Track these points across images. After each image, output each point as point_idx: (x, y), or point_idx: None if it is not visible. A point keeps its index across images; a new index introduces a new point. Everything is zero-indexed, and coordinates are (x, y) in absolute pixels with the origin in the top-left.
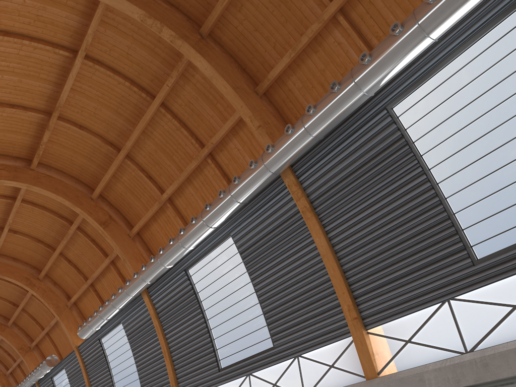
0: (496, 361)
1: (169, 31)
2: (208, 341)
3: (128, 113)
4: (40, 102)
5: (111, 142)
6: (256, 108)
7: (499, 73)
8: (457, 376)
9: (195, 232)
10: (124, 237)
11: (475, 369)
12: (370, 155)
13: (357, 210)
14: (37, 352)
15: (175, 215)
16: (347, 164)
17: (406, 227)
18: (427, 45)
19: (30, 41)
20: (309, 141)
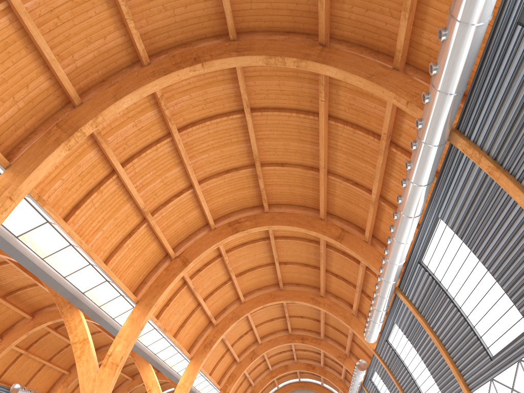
0: None
1: (290, 59)
2: (469, 330)
3: (309, 137)
4: (243, 159)
5: (311, 166)
6: (399, 85)
7: None
8: None
9: (401, 226)
10: (361, 244)
11: None
12: None
13: None
14: (354, 357)
15: (392, 210)
16: (510, 103)
17: None
18: None
19: (210, 120)
20: (450, 100)
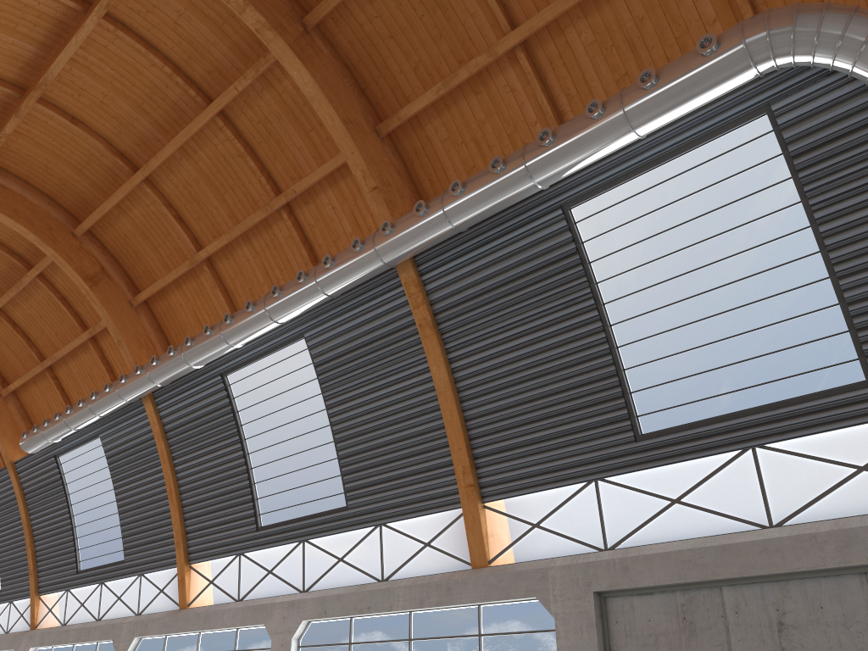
0: (638, 565)
1: (256, 14)
2: (246, 486)
3: (160, 113)
4: (8, 68)
5: (122, 153)
6: (374, 159)
7: (714, 199)
8: (589, 578)
9: (251, 324)
10: (122, 305)
11: (612, 572)
12: (528, 266)
13: (497, 338)
14: None
15: (215, 286)
16: (496, 271)
17: (560, 375)
18: (630, 141)
19: None
20: (447, 231)
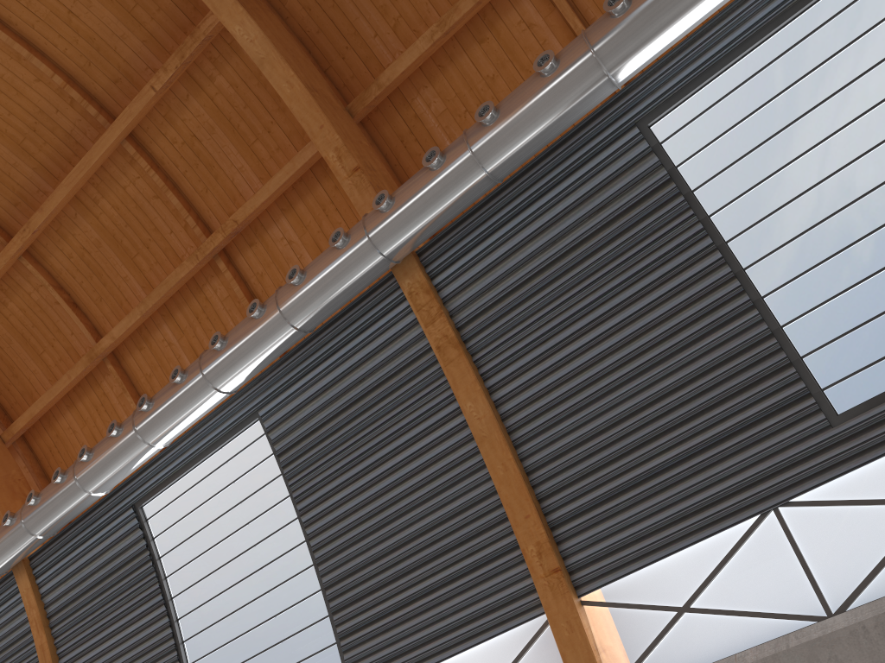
0: None
1: None
2: None
3: (47, 152)
4: None
5: None
6: (351, 137)
7: (872, 50)
8: None
9: (180, 401)
10: None
11: (867, 646)
12: (597, 221)
13: (563, 336)
14: None
15: (123, 389)
16: (547, 241)
17: (675, 361)
18: None
19: None
20: (475, 182)
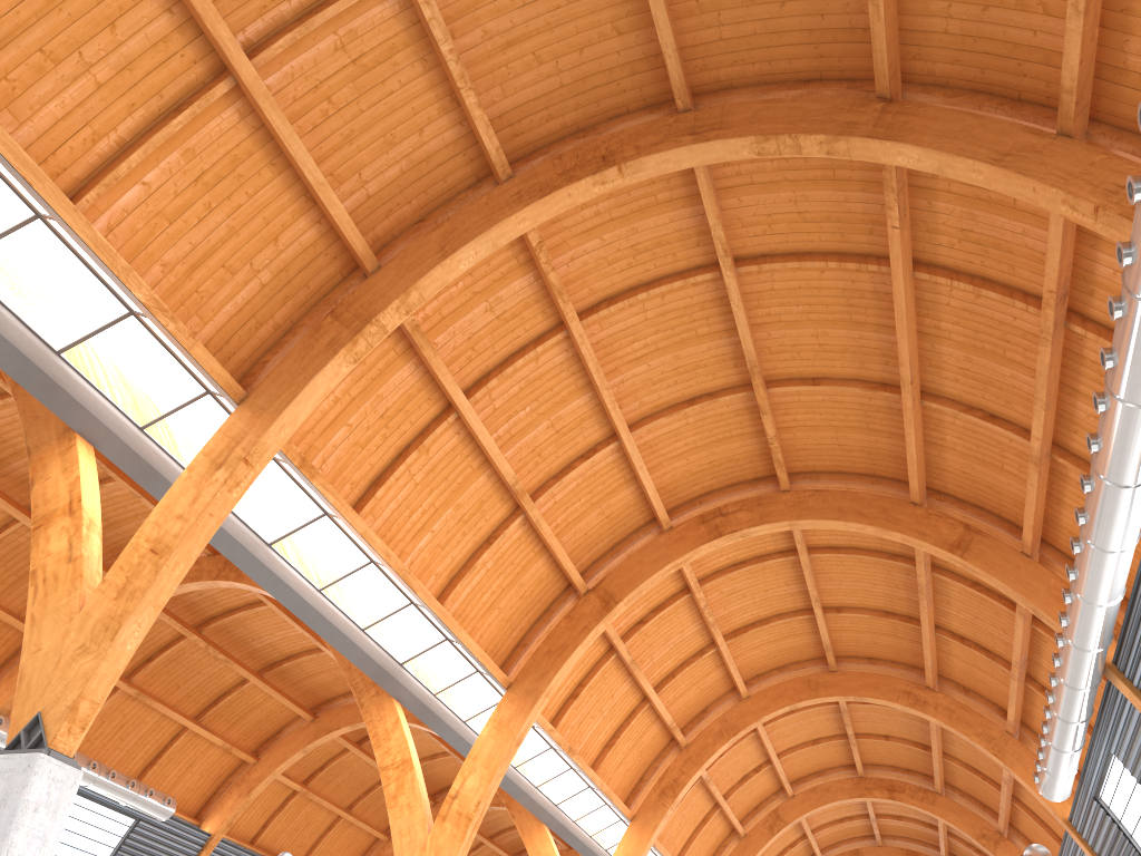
0: None
1: (811, 139)
2: None
3: (872, 313)
4: (726, 373)
5: (882, 382)
6: (1074, 171)
7: None
8: None
9: (1104, 509)
10: (1013, 561)
11: None
12: None
13: None
14: (1021, 841)
15: None
16: None
17: None
18: None
19: (647, 290)
20: None
